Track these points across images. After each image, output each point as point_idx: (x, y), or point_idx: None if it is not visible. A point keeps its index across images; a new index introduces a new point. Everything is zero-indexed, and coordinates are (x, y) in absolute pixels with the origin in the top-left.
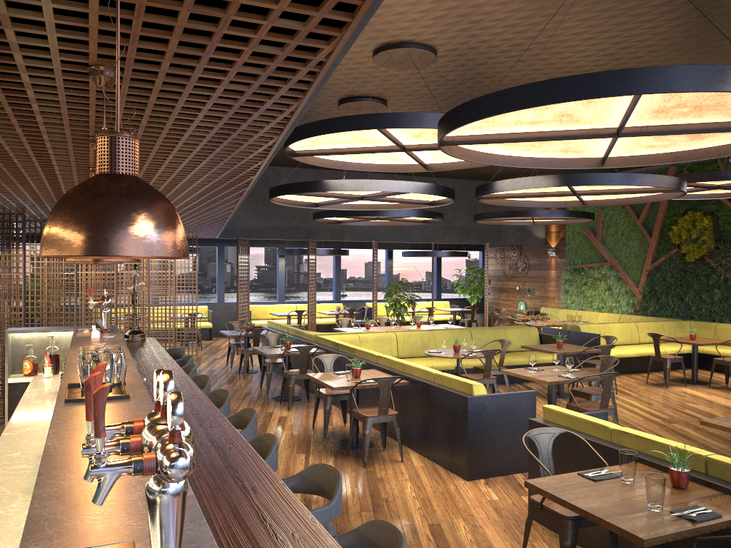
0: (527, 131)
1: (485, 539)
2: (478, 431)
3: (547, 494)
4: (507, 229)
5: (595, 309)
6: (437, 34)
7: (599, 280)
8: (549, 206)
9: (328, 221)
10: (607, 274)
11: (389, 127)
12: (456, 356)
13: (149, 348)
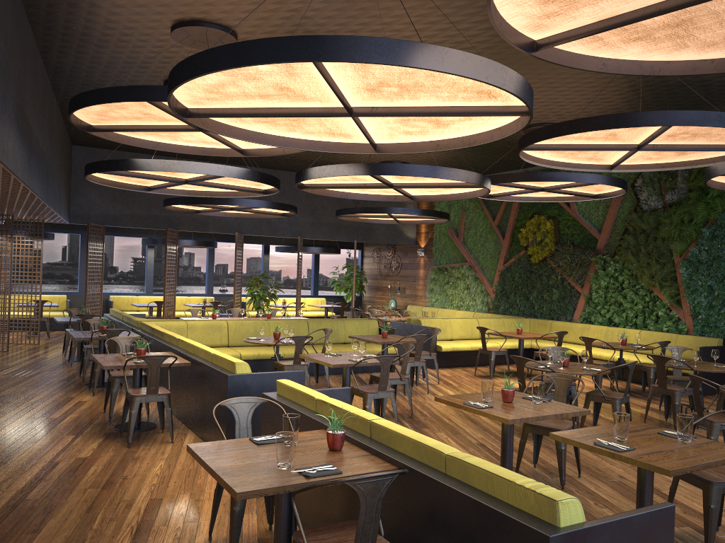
0: (268, 107)
1: (197, 512)
2: None
3: (196, 456)
4: (379, 228)
5: (455, 307)
6: (226, 14)
7: (459, 280)
8: (380, 200)
9: (185, 210)
10: (466, 274)
11: (156, 100)
12: (271, 342)
13: None
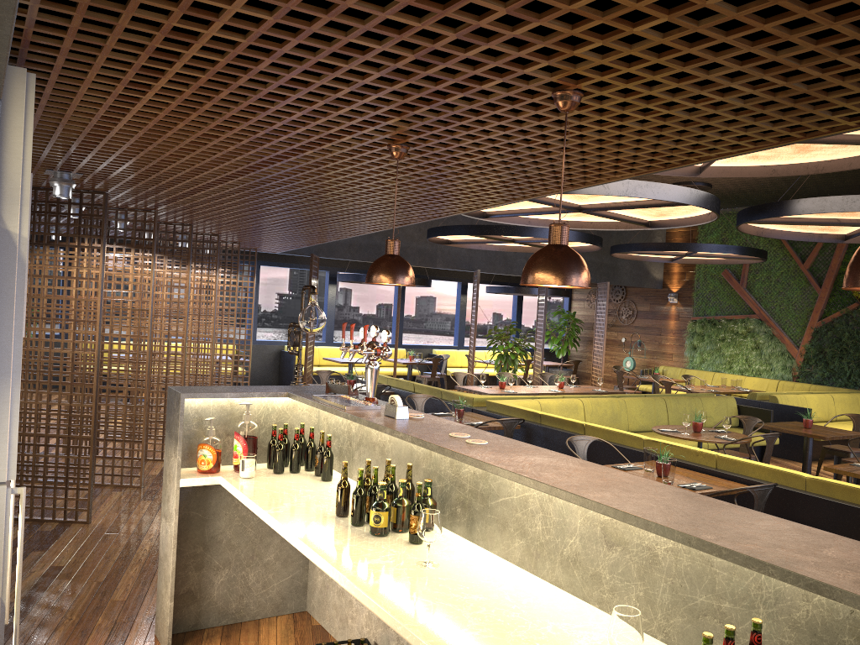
0: None
1: None
2: None
3: None
4: (623, 266)
5: (736, 372)
6: None
7: (742, 336)
8: (799, 239)
9: (437, 240)
10: (754, 329)
11: None
12: (713, 439)
13: None
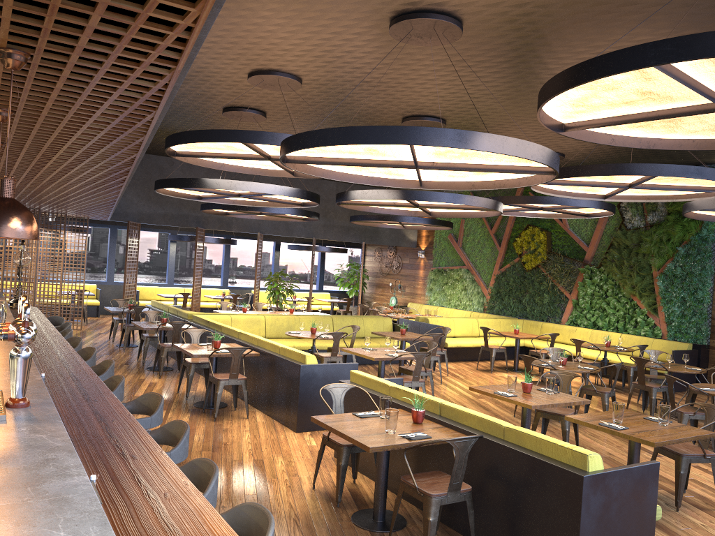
0: (351, 158)
1: (294, 470)
2: (308, 393)
3: (323, 424)
4: (384, 231)
5: (453, 306)
6: (299, 67)
7: (457, 281)
8: (402, 214)
9: (216, 212)
10: (464, 276)
11: (250, 142)
12: (311, 337)
13: (31, 315)
